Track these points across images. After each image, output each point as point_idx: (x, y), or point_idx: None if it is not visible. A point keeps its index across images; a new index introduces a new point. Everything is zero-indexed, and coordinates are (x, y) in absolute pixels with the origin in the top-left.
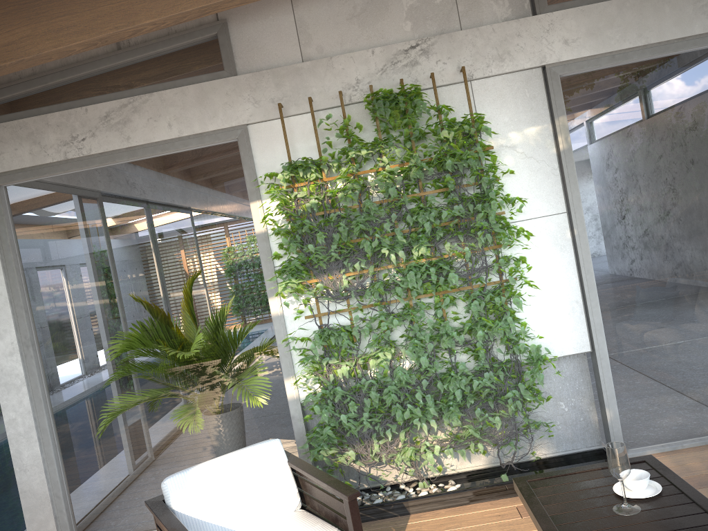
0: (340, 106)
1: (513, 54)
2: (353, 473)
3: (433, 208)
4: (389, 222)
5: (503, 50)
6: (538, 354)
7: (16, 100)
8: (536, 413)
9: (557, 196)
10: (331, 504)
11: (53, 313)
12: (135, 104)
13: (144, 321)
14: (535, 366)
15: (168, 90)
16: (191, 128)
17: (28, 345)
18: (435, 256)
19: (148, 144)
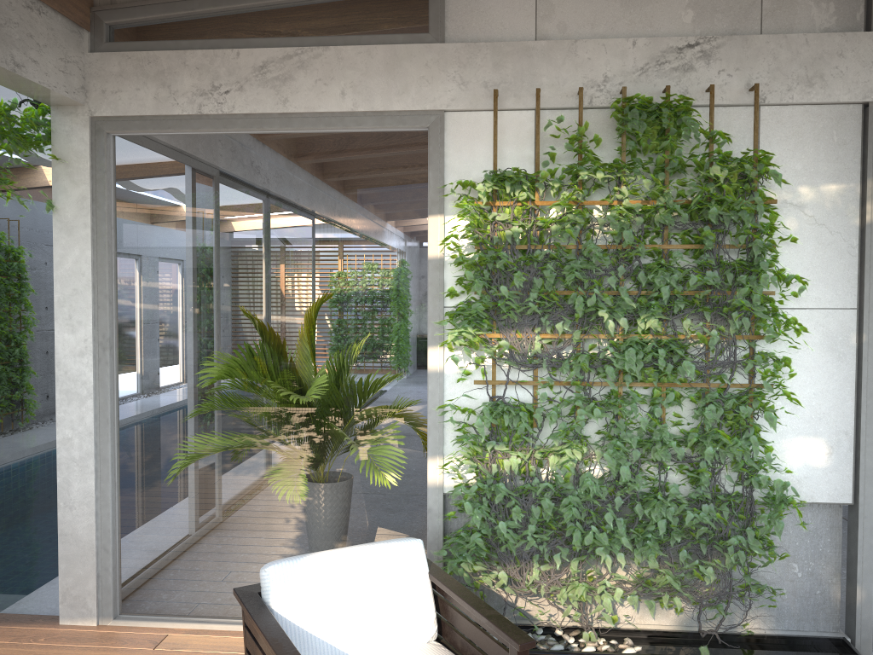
0: (574, 109)
1: (827, 80)
2: (493, 599)
3: (678, 269)
4: (615, 277)
5: (815, 71)
6: (782, 494)
7: (149, 25)
8: (756, 571)
9: (848, 285)
10: (484, 646)
11: (144, 312)
12: (303, 57)
13: (259, 346)
14: (775, 509)
15: (349, 47)
16: (370, 102)
17: (105, 347)
18: (667, 335)
19: (310, 113)
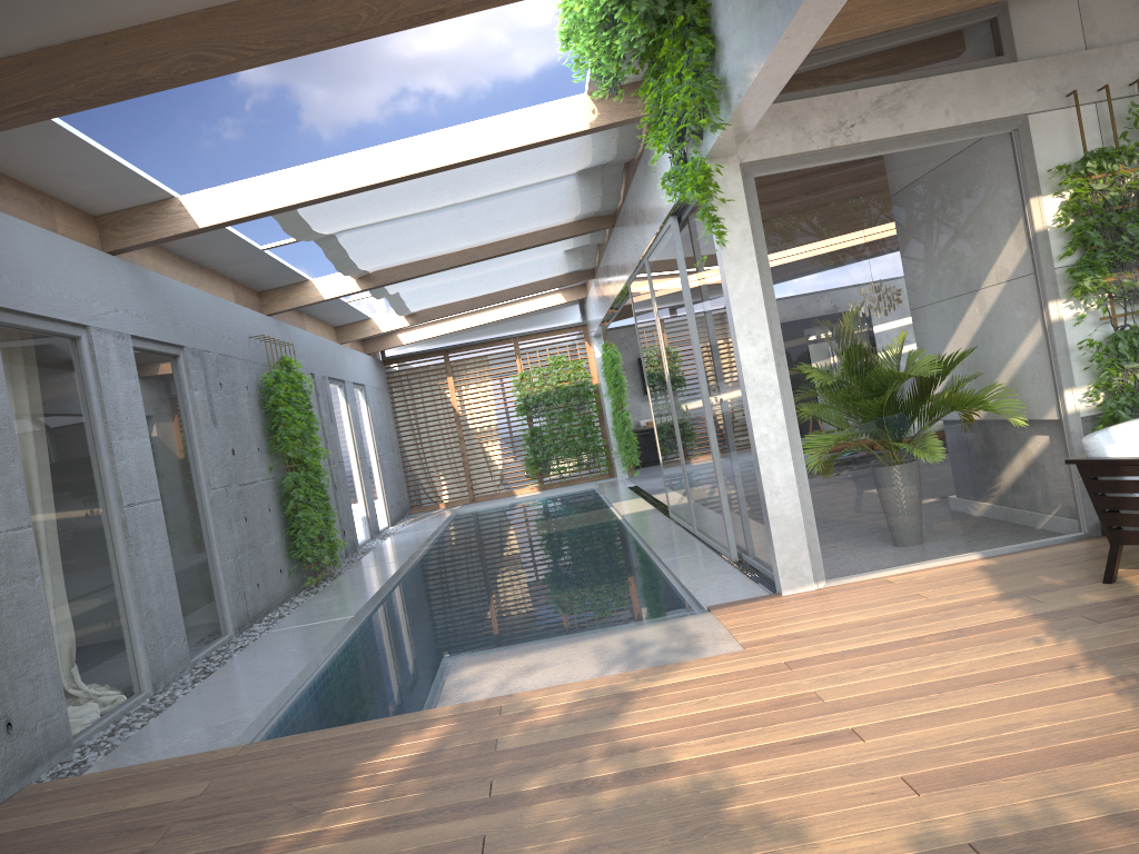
0: (1124, 98)
1: None
2: None
3: None
4: None
5: None
6: None
7: None
8: None
9: None
10: None
11: (805, 318)
12: (910, 88)
13: (907, 328)
14: None
15: (945, 75)
16: (969, 116)
17: (782, 352)
18: None
19: (921, 132)
